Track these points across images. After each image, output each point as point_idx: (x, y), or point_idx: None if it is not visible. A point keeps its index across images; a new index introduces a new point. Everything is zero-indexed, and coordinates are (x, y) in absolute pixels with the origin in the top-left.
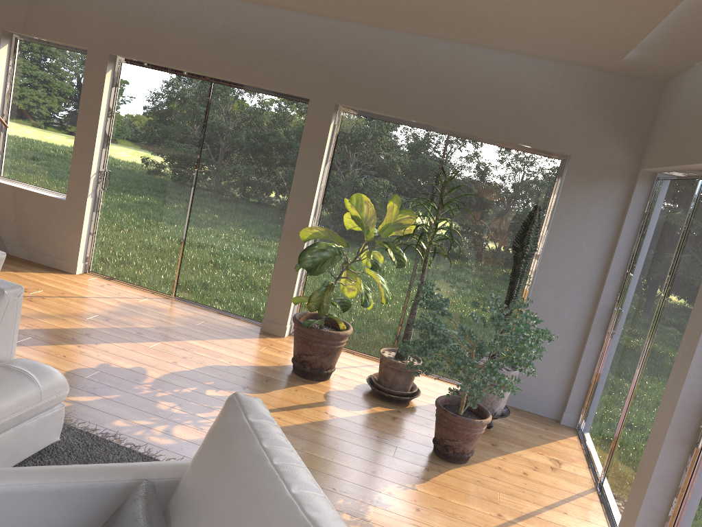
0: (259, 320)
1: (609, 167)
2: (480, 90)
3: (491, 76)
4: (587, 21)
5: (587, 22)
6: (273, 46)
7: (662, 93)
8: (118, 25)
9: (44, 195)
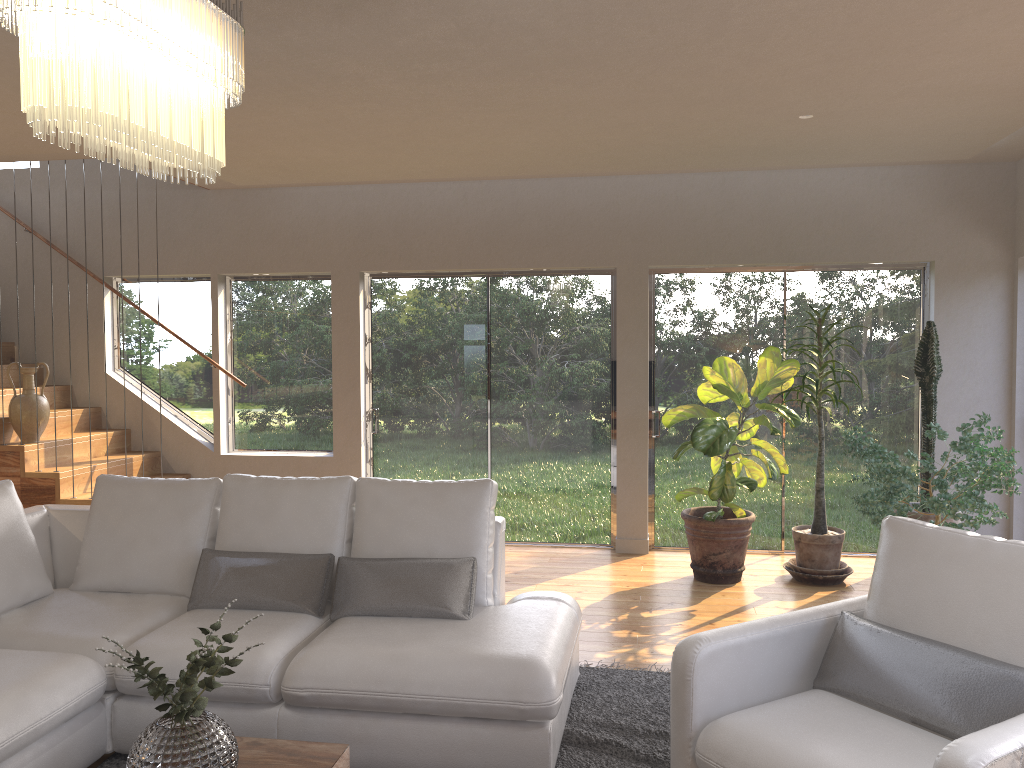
0: (605, 542)
1: (980, 263)
2: (812, 214)
3: (822, 197)
4: (969, 121)
5: (969, 122)
6: (560, 219)
7: (1015, 173)
8: (364, 237)
9: (303, 456)
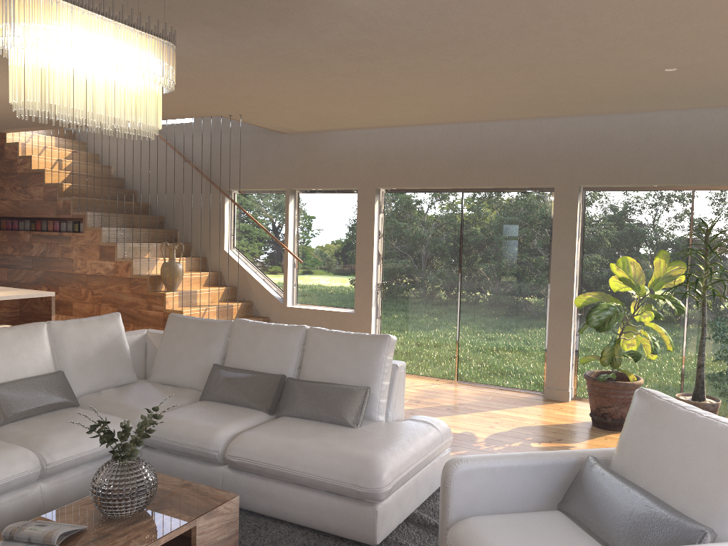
0: (539, 390)
1: None
2: (717, 144)
3: (726, 130)
4: None
5: None
6: (513, 151)
7: None
8: (379, 164)
9: (336, 311)
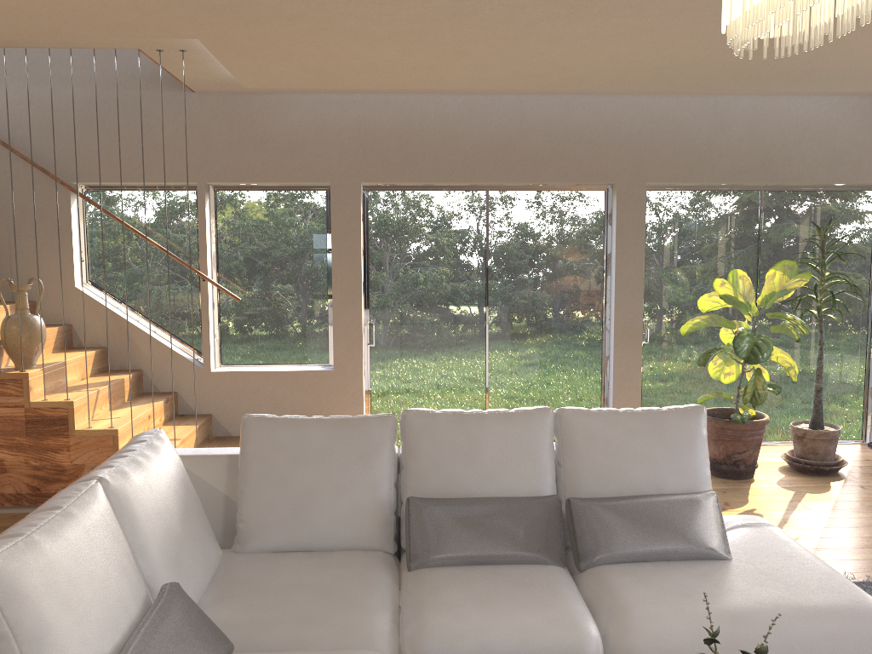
0: None
1: None
2: (793, 138)
3: (802, 122)
4: None
5: None
6: (563, 136)
7: None
8: (366, 148)
9: (302, 371)
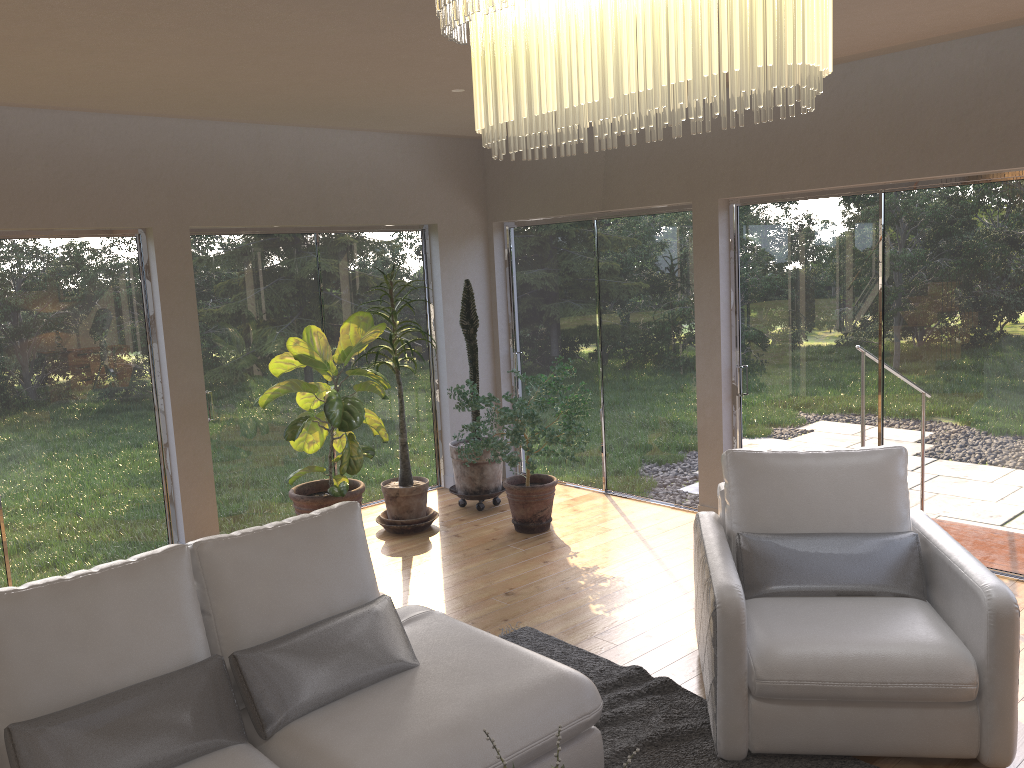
0: None
1: (467, 227)
2: (343, 176)
3: (349, 159)
4: None
5: None
6: (73, 166)
7: (483, 150)
8: None
9: None
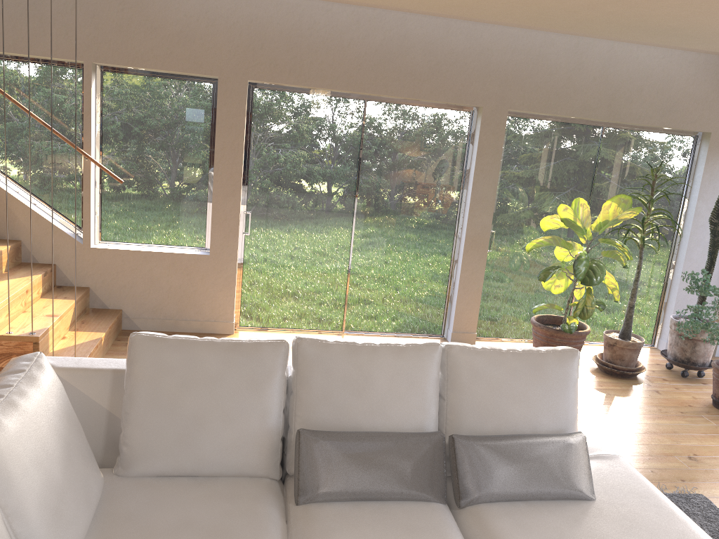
0: (437, 333)
1: None
2: (637, 83)
3: (646, 70)
4: None
5: None
6: (441, 57)
7: None
8: (255, 47)
9: (179, 253)
